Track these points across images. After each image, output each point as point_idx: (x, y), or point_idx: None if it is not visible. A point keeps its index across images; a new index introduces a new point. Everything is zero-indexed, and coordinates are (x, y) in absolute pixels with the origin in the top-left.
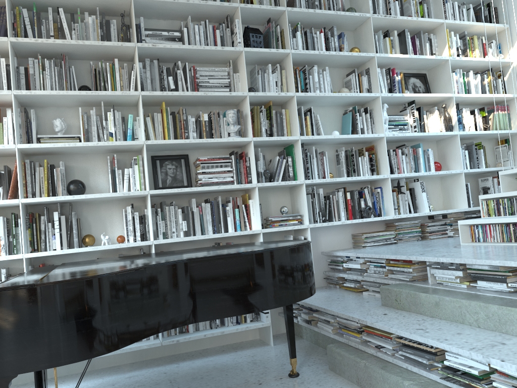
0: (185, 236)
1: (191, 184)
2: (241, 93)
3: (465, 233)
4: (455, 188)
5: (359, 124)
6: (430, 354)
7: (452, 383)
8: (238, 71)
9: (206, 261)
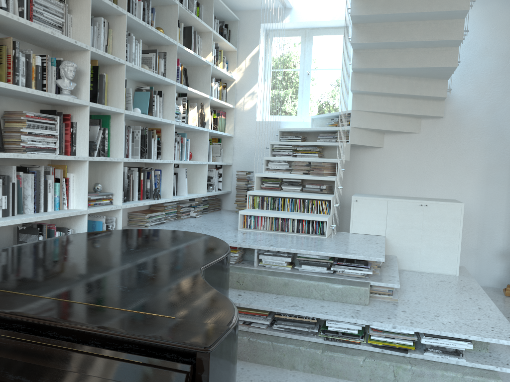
0: (5, 216)
1: (2, 144)
2: (85, 45)
3: (241, 221)
4: (197, 175)
5: (155, 106)
6: (309, 324)
7: (336, 341)
8: (70, 12)
9: (210, 267)
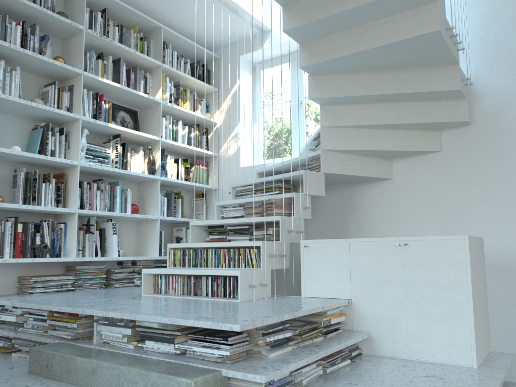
0: None
1: None
2: None
3: (148, 283)
4: (149, 234)
5: (50, 144)
6: None
7: None
8: None
9: None
